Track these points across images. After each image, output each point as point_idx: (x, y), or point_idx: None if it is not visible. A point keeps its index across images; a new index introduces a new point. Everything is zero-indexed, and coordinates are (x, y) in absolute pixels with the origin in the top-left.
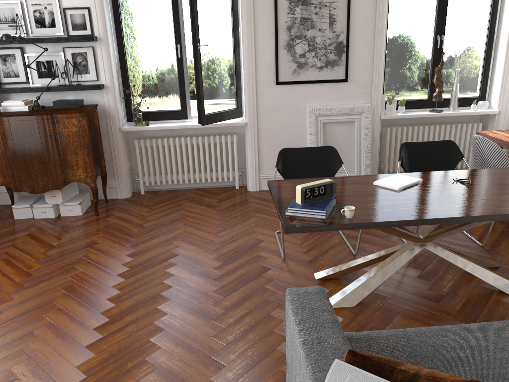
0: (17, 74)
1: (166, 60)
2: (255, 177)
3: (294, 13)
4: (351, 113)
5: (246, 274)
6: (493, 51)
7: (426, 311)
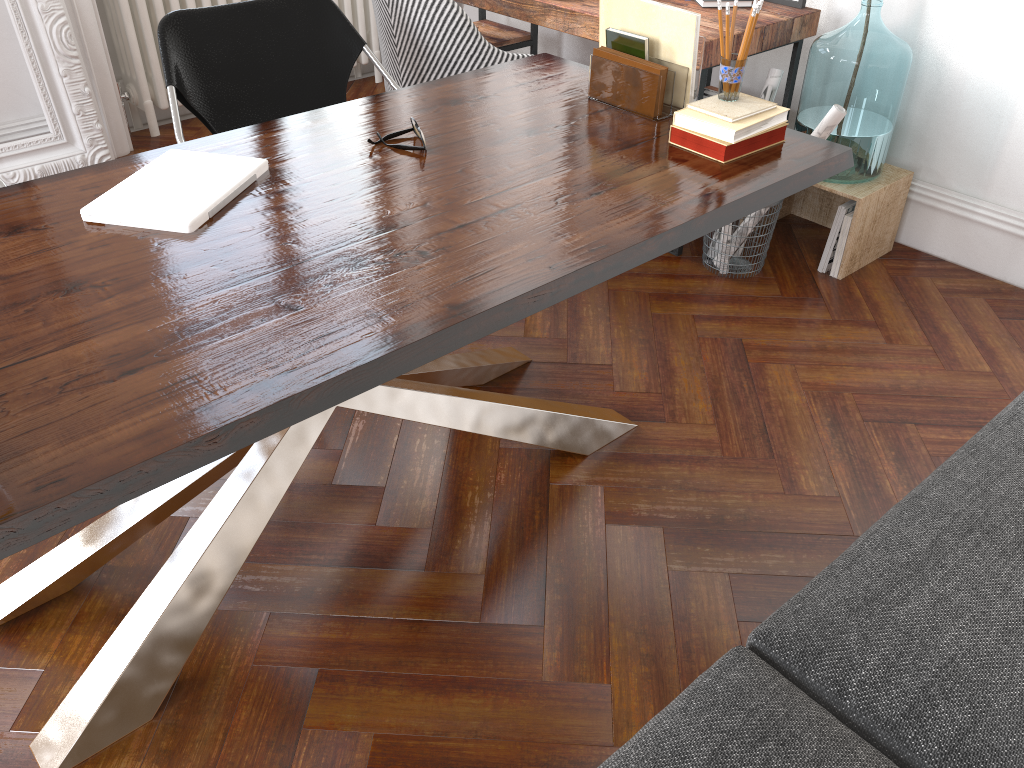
0: None
1: None
2: None
3: None
4: None
5: None
6: None
7: (400, 622)
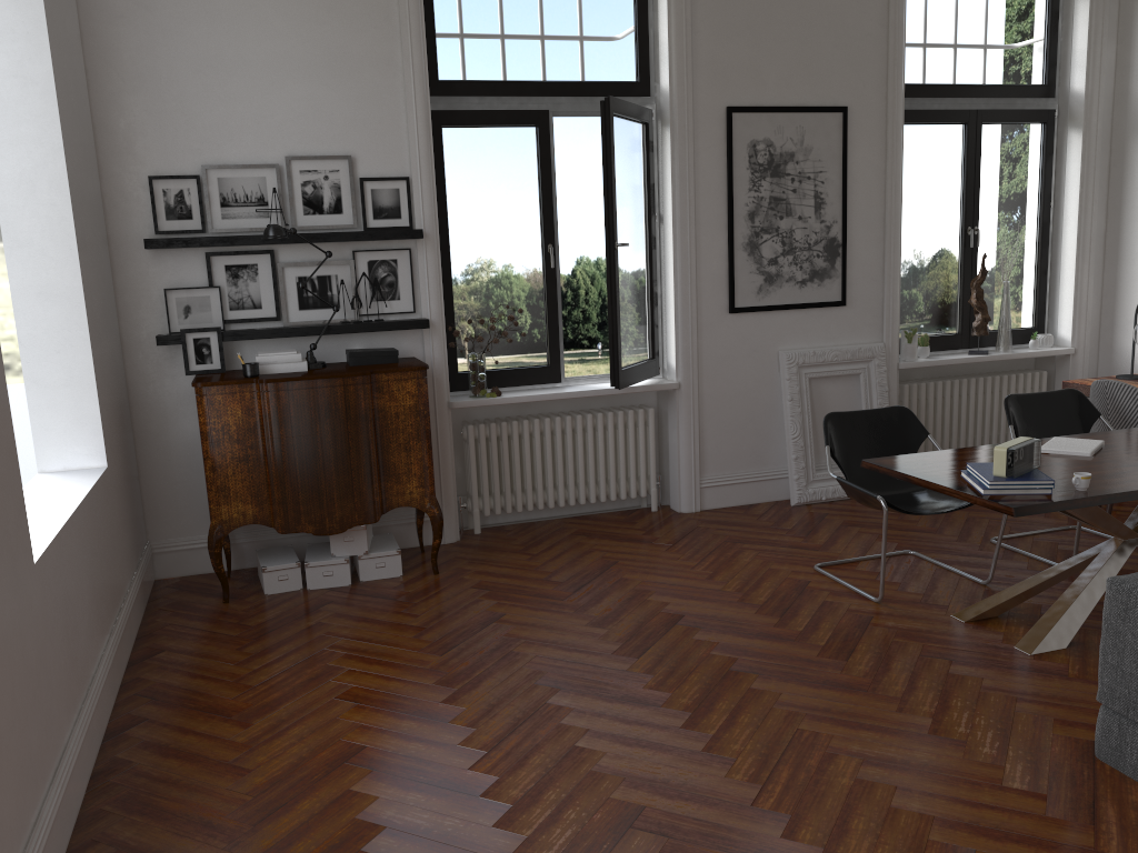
0: (259, 303)
1: (524, 274)
2: (694, 485)
3: (759, 190)
4: (855, 359)
5: (840, 628)
6: (1049, 253)
7: None
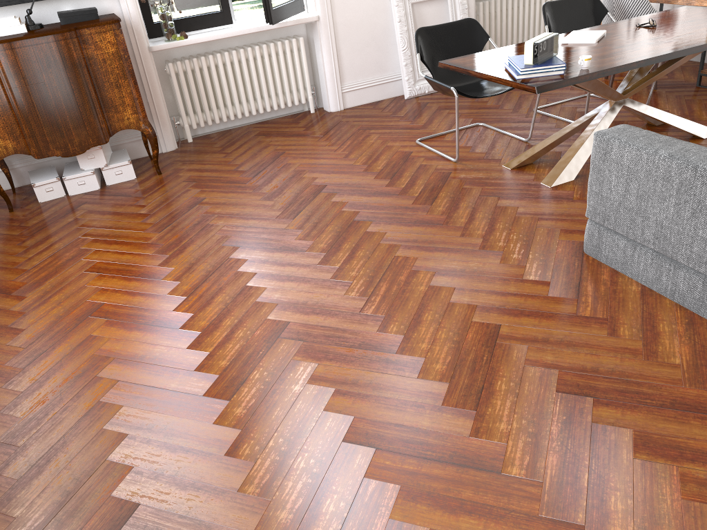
0: None
1: None
2: (338, 91)
3: None
4: None
5: (429, 182)
6: None
7: None
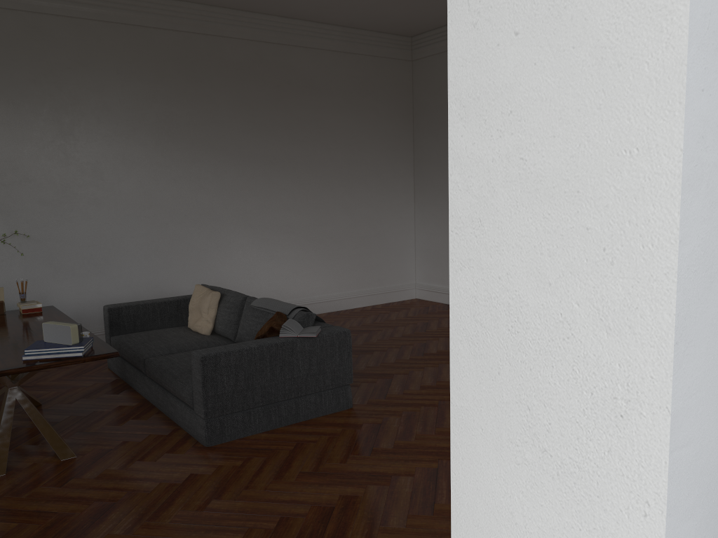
0: None
1: None
2: None
3: None
4: None
5: None
6: None
7: (74, 424)
